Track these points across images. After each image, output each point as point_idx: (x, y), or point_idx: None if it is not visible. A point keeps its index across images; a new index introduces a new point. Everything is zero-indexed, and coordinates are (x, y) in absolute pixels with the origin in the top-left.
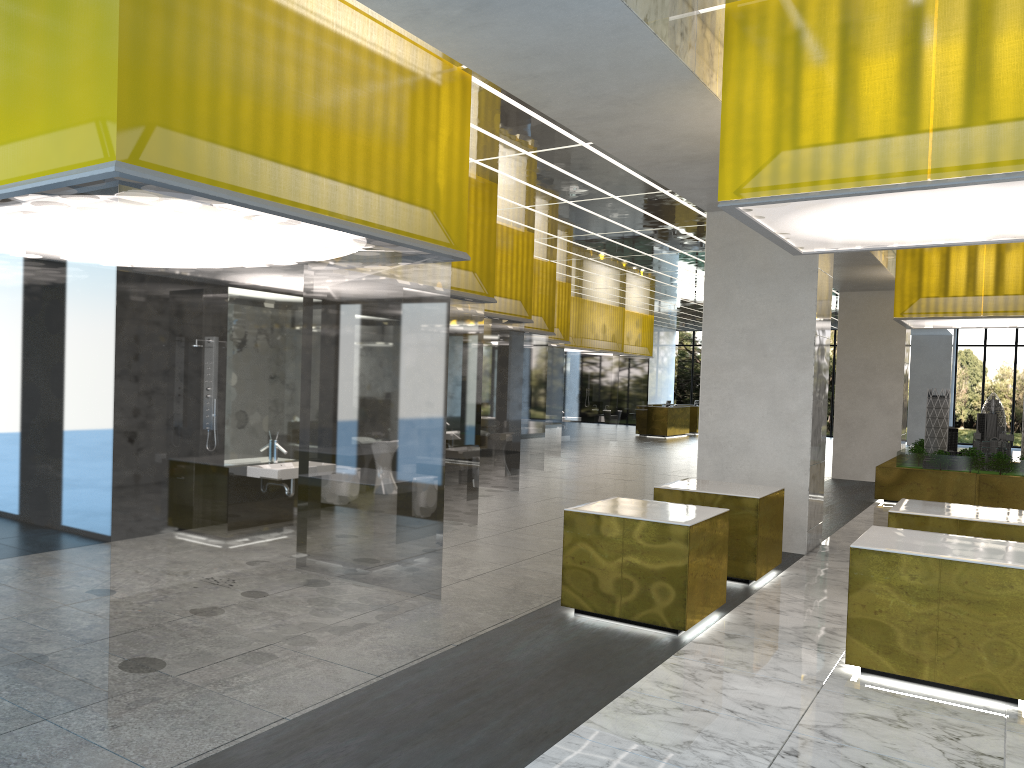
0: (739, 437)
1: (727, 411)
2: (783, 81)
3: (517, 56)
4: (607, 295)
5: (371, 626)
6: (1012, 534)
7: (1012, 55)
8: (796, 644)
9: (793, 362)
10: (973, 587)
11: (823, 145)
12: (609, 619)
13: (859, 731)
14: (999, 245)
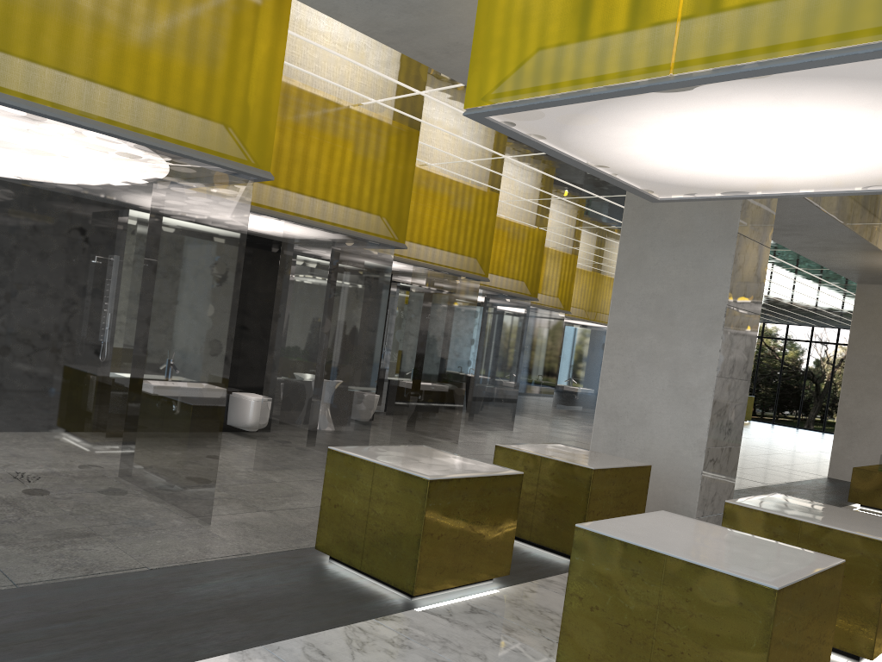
0: (637, 409)
1: (627, 380)
2: None
3: None
4: None
5: (95, 537)
6: (862, 548)
7: None
8: (542, 632)
9: (700, 333)
10: (698, 596)
11: (568, 38)
12: (356, 571)
13: None
14: None
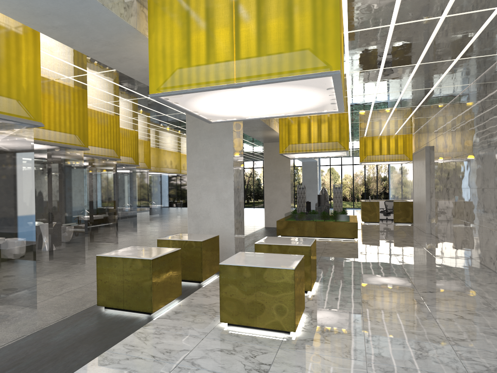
0: (204, 211)
1: (199, 199)
2: (174, 34)
3: (38, 14)
4: (170, 146)
5: None
6: (302, 250)
7: (264, 23)
8: (206, 313)
9: (225, 175)
10: (268, 279)
11: (192, 66)
12: (120, 310)
13: (211, 359)
14: (317, 120)
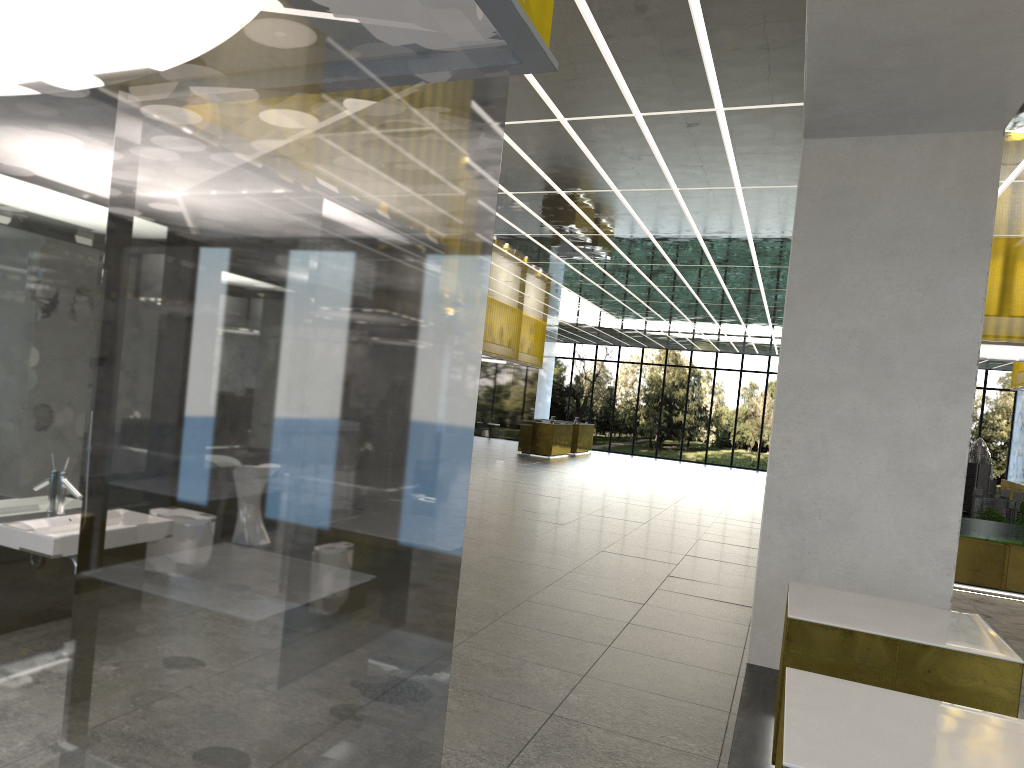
0: (835, 505)
1: (817, 462)
2: None
3: None
4: (514, 292)
5: None
6: None
7: None
8: None
9: (938, 390)
10: None
11: None
12: None
13: None
14: None
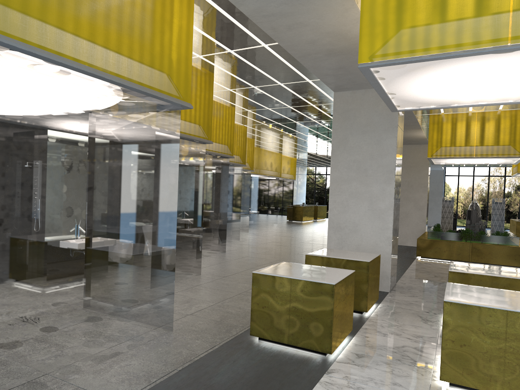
0: (351, 223)
1: (344, 208)
2: None
3: None
4: (273, 146)
5: (122, 355)
6: None
7: None
8: (401, 361)
9: (383, 180)
10: None
11: (432, 22)
12: (281, 344)
13: None
14: (484, 118)
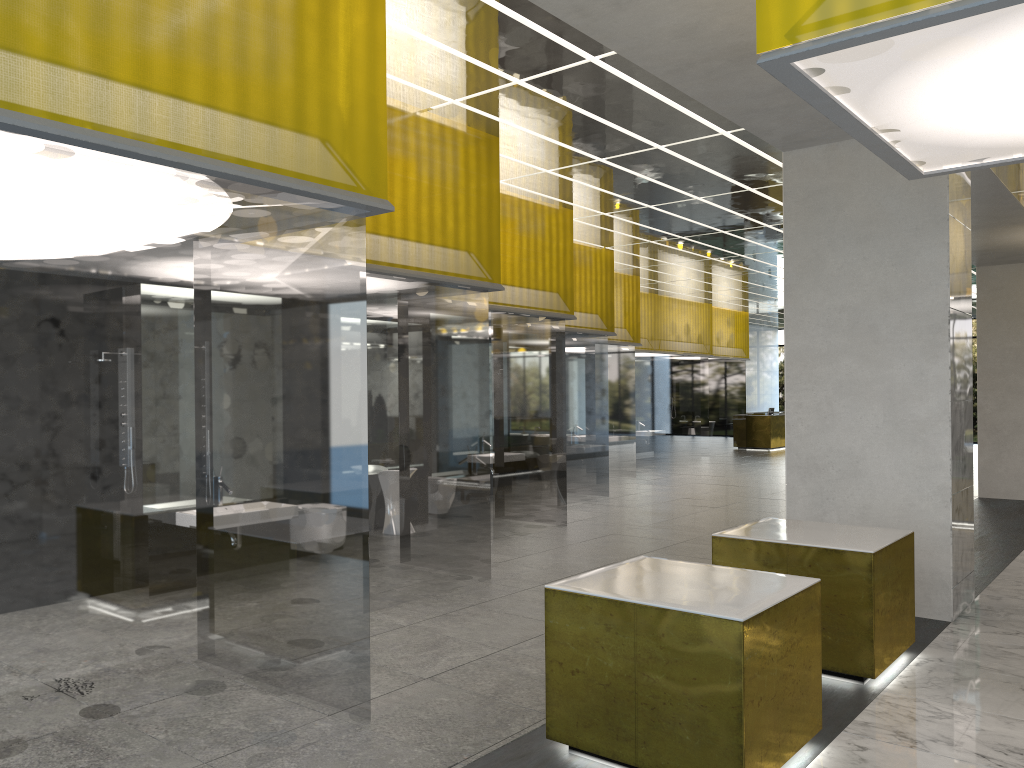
0: (844, 456)
1: (825, 421)
2: None
3: None
4: (687, 289)
5: None
6: None
7: None
8: None
9: (918, 349)
10: None
11: None
12: (622, 765)
13: None
14: None
